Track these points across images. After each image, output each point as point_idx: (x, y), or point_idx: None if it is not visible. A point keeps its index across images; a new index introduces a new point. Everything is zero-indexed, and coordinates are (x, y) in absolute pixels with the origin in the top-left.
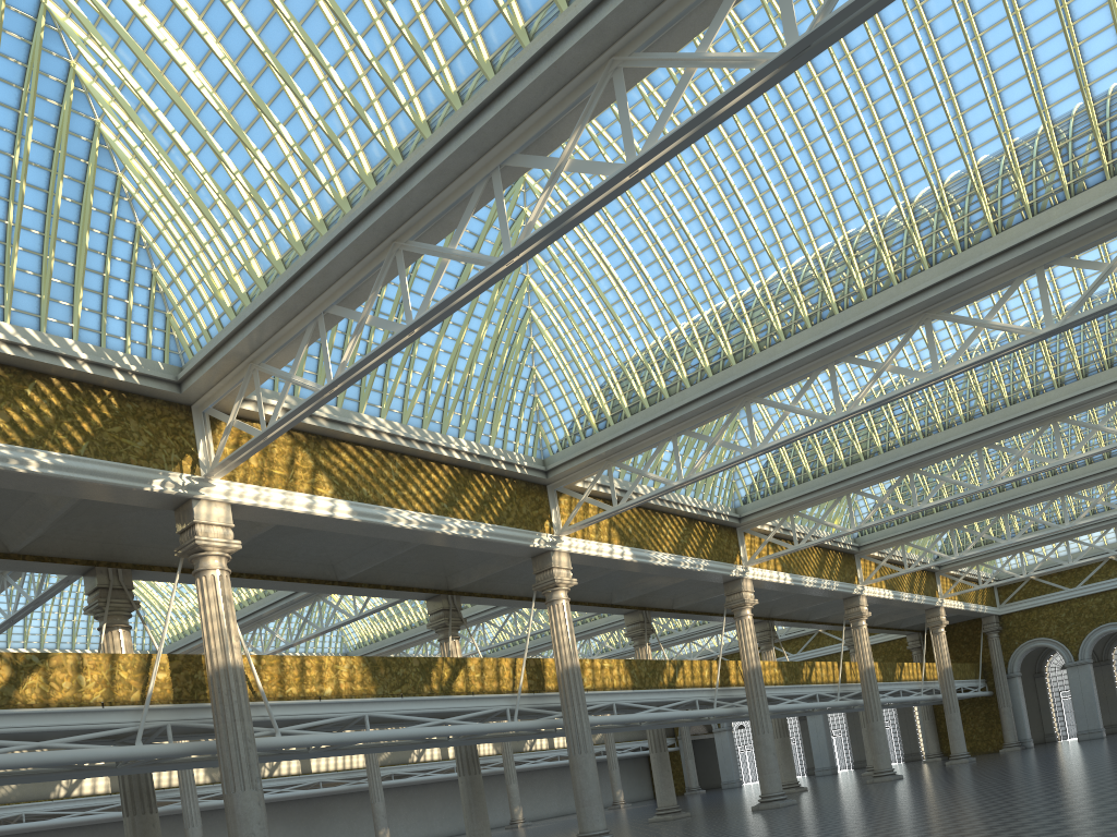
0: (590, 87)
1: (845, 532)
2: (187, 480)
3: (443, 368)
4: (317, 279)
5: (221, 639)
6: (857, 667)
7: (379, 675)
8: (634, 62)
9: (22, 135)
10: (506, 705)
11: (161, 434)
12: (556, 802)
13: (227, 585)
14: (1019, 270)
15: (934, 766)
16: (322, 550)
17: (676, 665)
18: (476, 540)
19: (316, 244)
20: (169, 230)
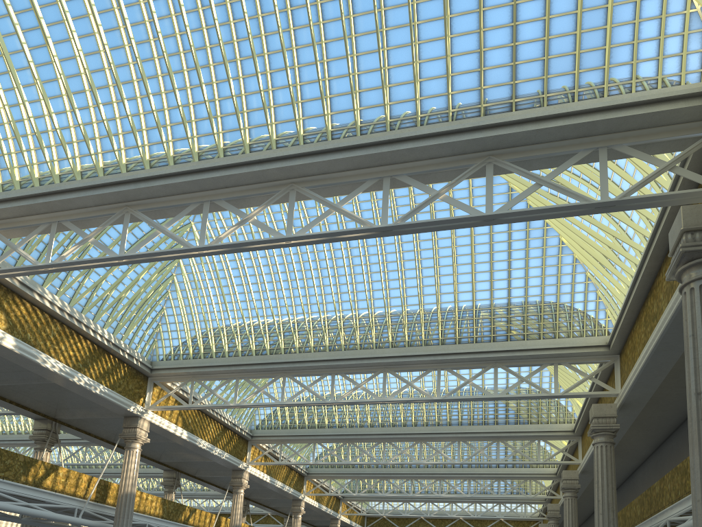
0: (276, 190)
1: (308, 463)
2: None
3: (108, 284)
4: (64, 202)
5: None
6: None
7: None
8: (303, 191)
9: None
10: (76, 505)
11: None
12: None
13: None
14: (430, 366)
15: None
16: None
17: (192, 510)
18: (94, 393)
19: (71, 182)
20: None
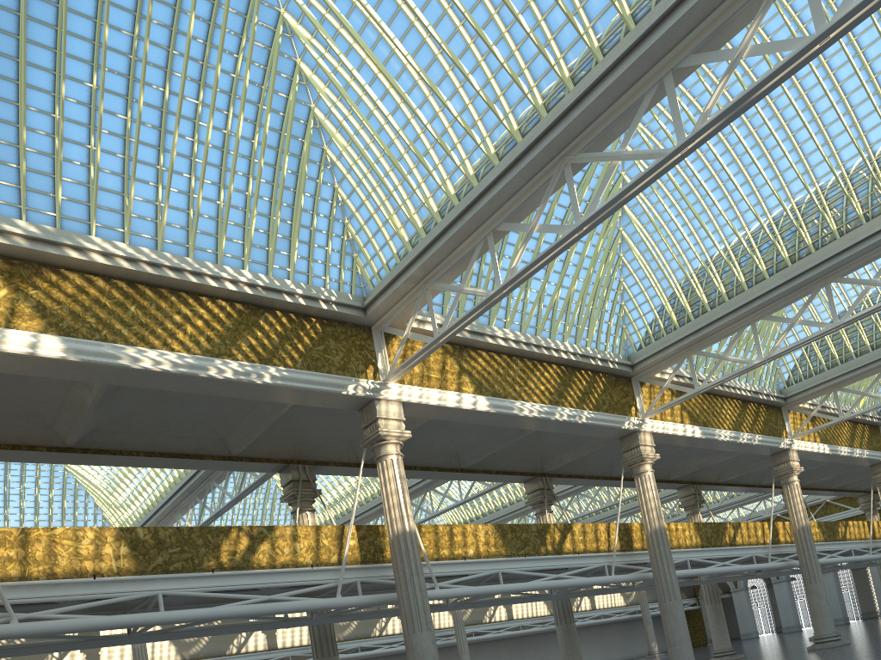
0: None
1: None
2: (371, 384)
3: (552, 286)
4: (492, 201)
5: (399, 509)
6: None
7: (507, 539)
8: None
9: (260, 124)
10: (604, 562)
11: (351, 350)
12: (599, 653)
13: (401, 467)
14: None
15: None
16: (451, 444)
17: (735, 526)
18: (580, 424)
19: (490, 173)
20: (363, 185)
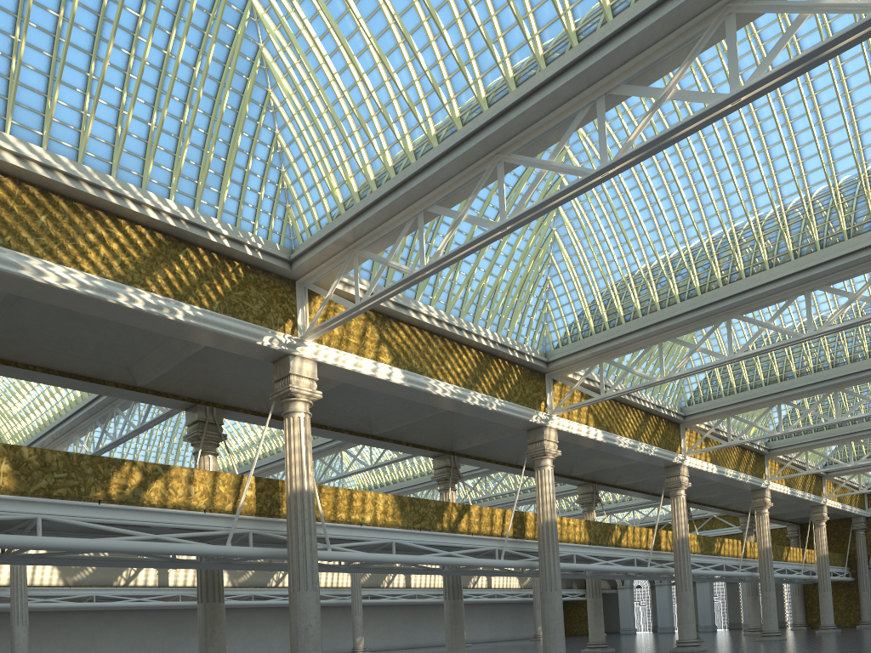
0: (702, 29)
1: (773, 434)
2: (287, 339)
3: (481, 272)
4: (426, 182)
5: (300, 468)
6: (755, 546)
7: (405, 511)
8: (748, 8)
9: (203, 52)
10: (495, 546)
11: (272, 301)
12: (489, 631)
13: (308, 426)
14: None
15: (805, 633)
16: (365, 409)
17: (622, 529)
18: (490, 411)
19: (428, 154)
20: (304, 137)
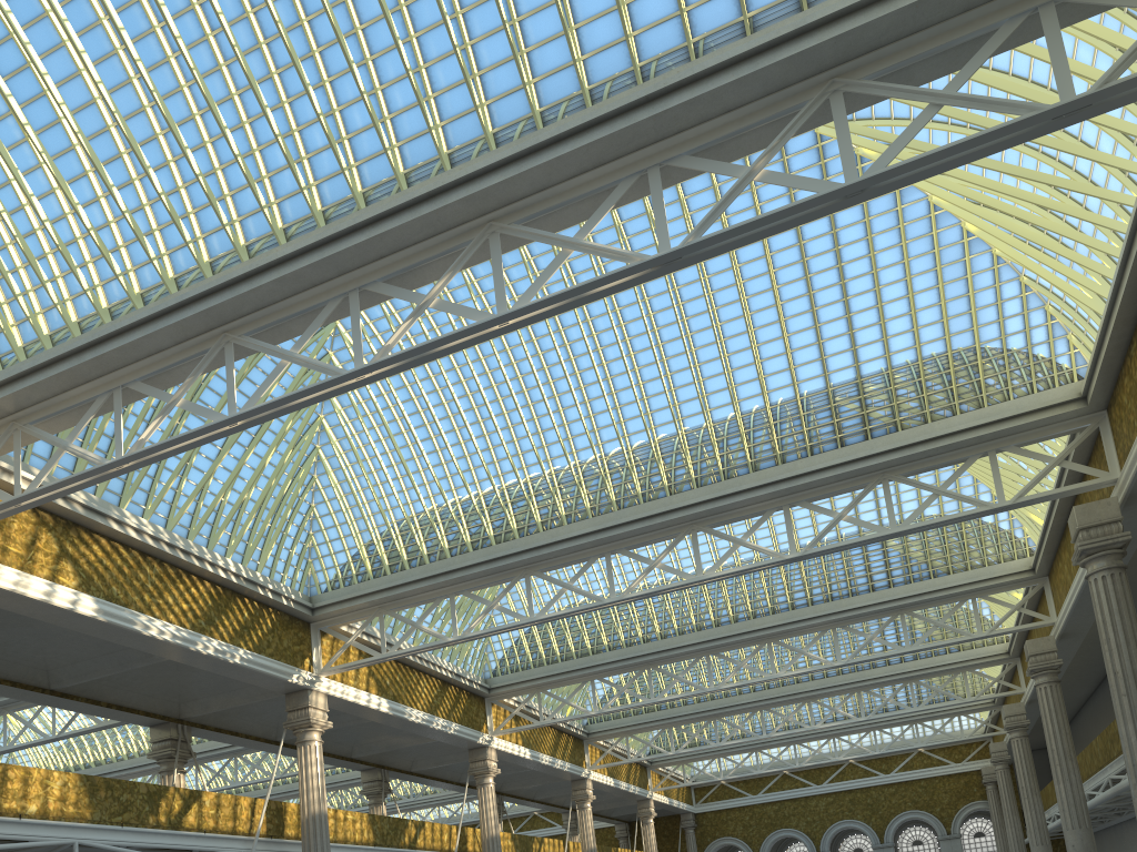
0: (465, 241)
1: (589, 714)
2: None
3: (219, 484)
4: (126, 349)
5: None
6: (580, 847)
7: (97, 797)
8: (512, 231)
9: None
10: (241, 848)
11: None
12: None
13: None
14: (770, 504)
15: None
16: (39, 651)
17: (418, 825)
18: (232, 664)
19: (129, 316)
20: None
